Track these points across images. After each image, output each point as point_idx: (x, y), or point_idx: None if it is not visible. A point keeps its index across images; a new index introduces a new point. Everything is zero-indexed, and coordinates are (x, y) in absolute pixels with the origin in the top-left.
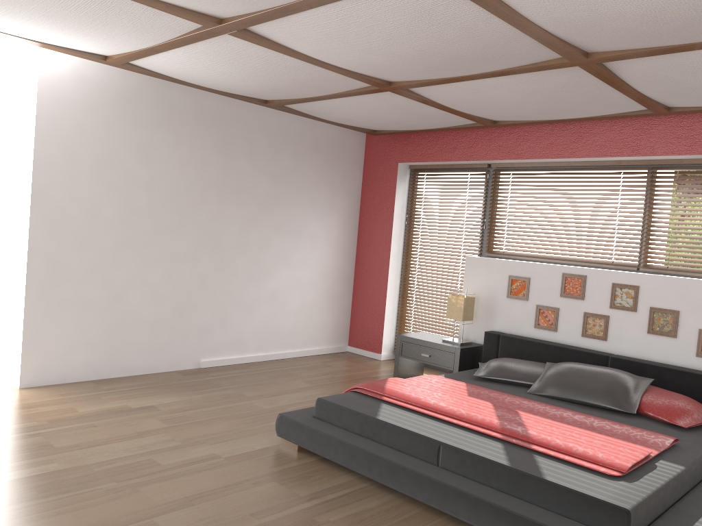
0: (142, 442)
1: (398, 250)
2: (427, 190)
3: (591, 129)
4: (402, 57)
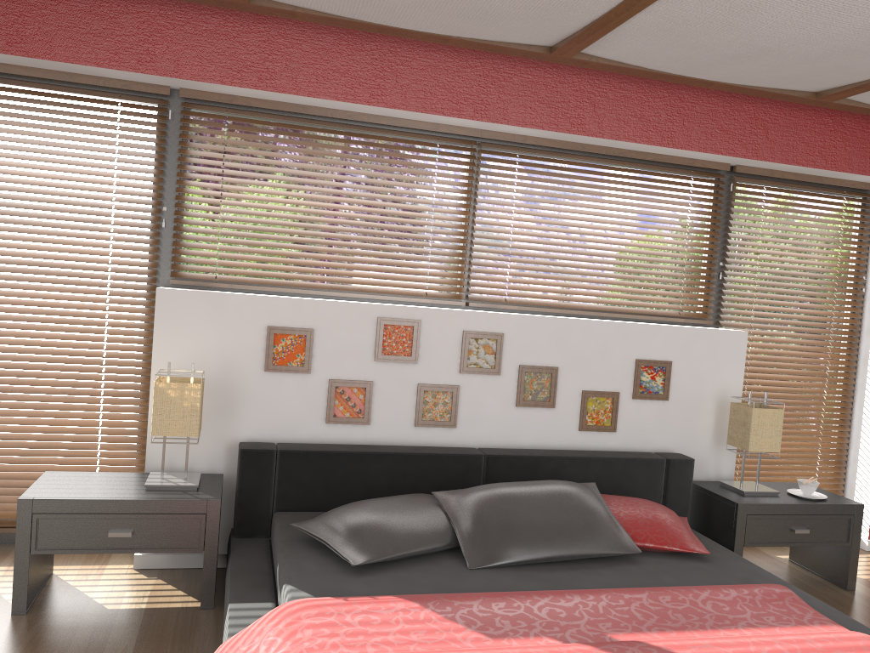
0: None
1: None
2: None
3: (410, 59)
4: None
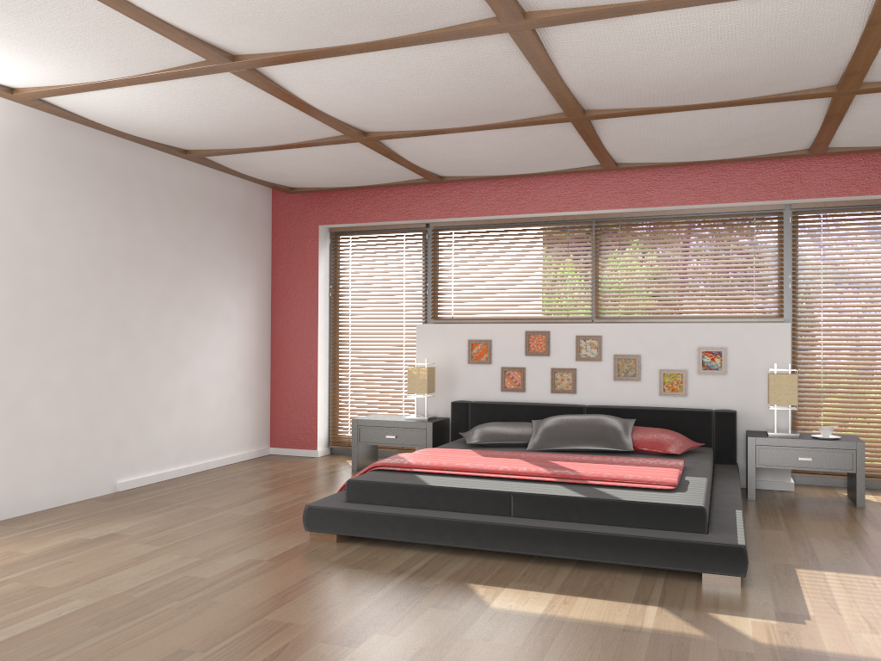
0: (154, 565)
1: (325, 326)
2: (353, 255)
3: (538, 184)
4: (416, 107)
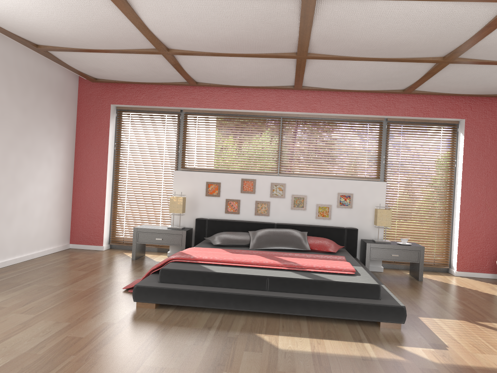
0: (38, 329)
1: (111, 168)
2: (131, 125)
3: (252, 93)
4: (217, 37)
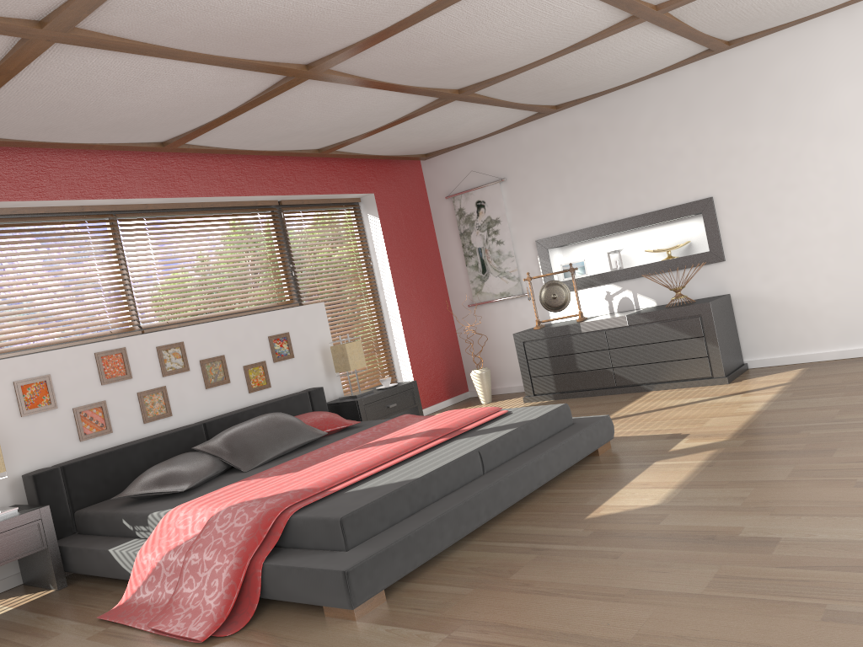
0: None
1: None
2: None
3: (55, 162)
4: (283, 9)
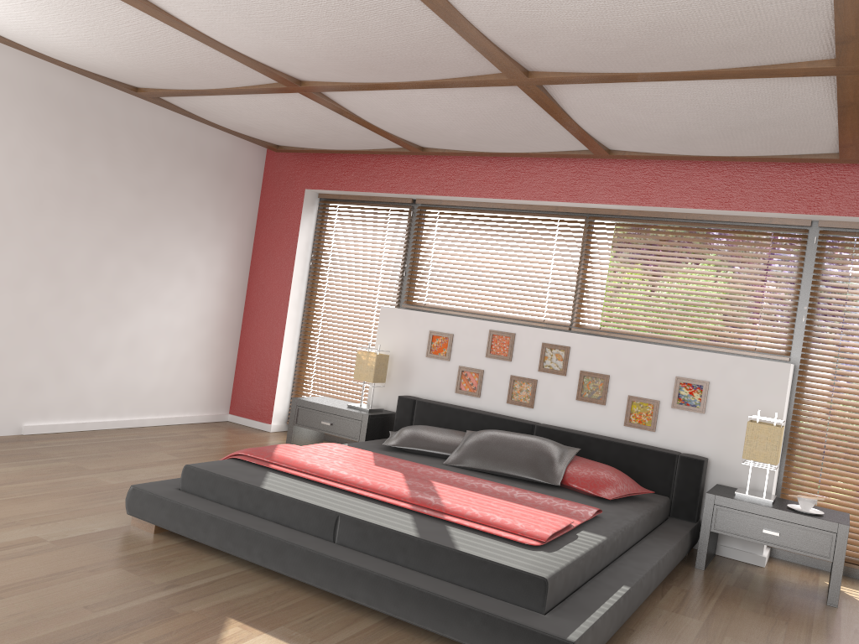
0: None
1: (300, 296)
2: (339, 225)
3: (529, 167)
4: (316, 47)
